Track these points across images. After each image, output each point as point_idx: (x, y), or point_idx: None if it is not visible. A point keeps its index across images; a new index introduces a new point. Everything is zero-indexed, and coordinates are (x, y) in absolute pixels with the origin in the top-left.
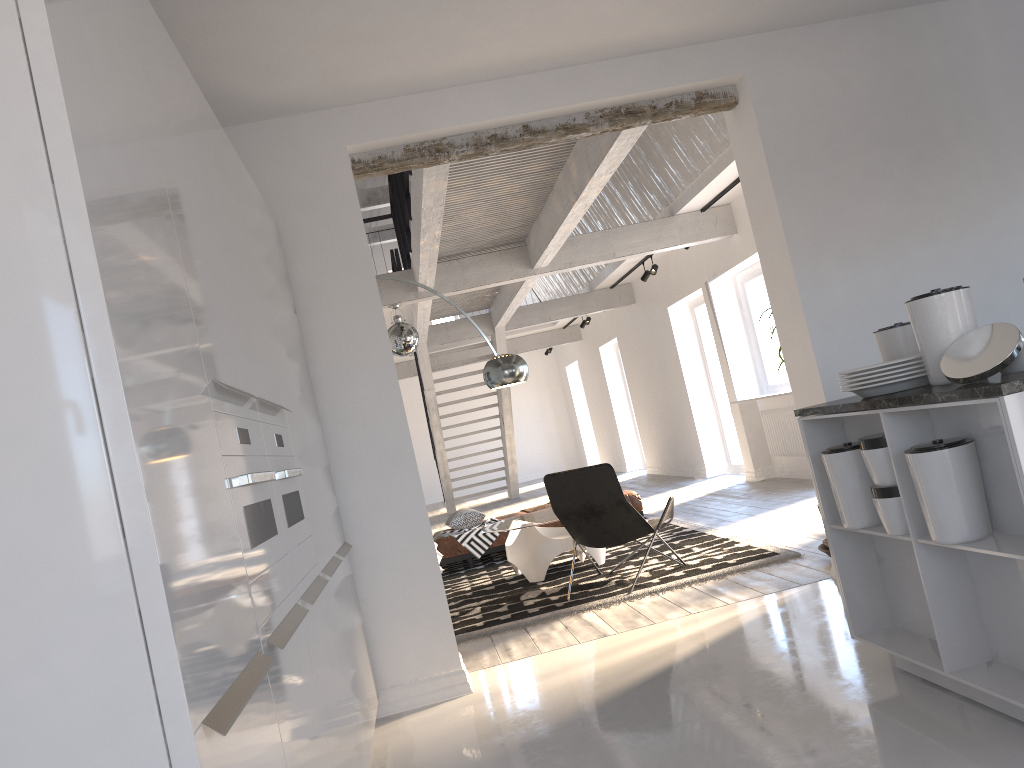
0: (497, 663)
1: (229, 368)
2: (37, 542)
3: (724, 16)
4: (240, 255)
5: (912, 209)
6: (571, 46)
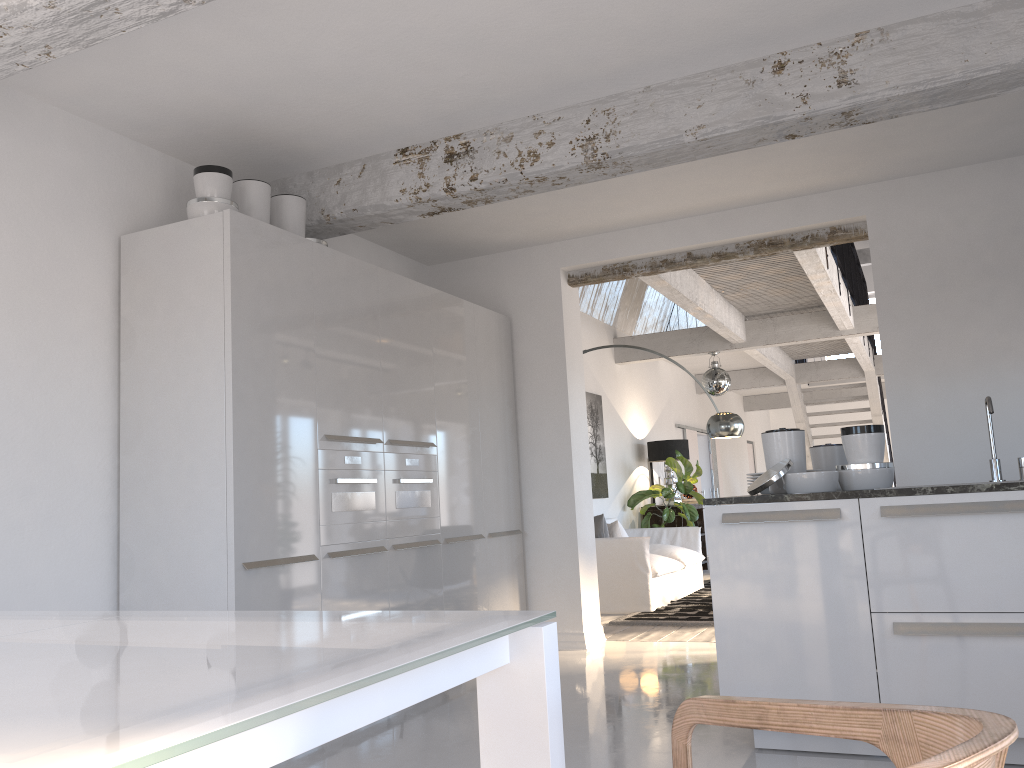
0: (627, 640)
1: (352, 427)
2: (205, 491)
3: (830, 176)
4: (409, 360)
5: (1013, 336)
6: (707, 202)
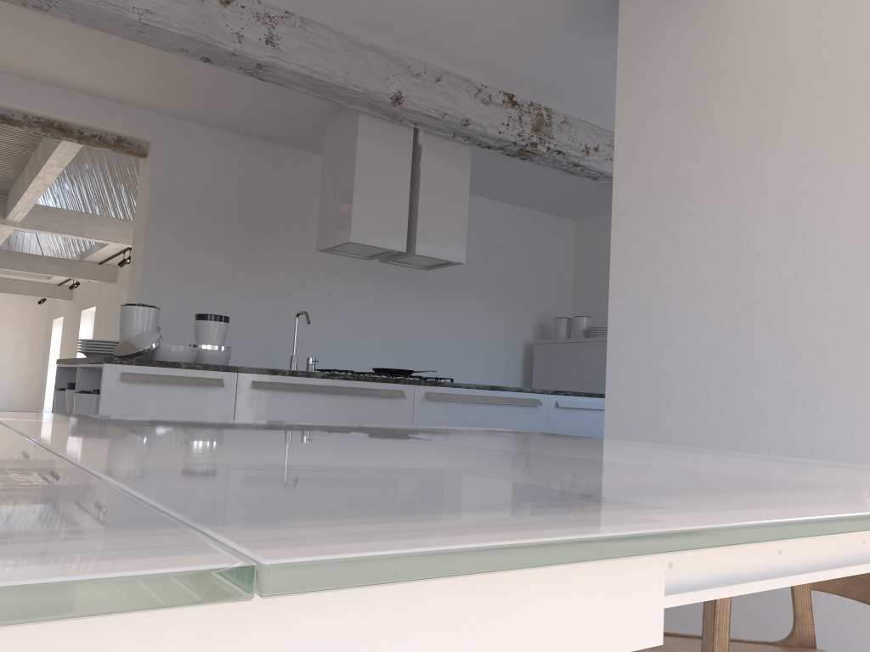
0: None
1: None
2: None
3: (144, 95)
4: None
5: (238, 269)
6: (19, 64)
